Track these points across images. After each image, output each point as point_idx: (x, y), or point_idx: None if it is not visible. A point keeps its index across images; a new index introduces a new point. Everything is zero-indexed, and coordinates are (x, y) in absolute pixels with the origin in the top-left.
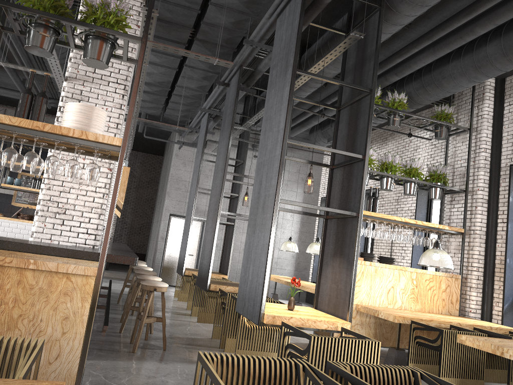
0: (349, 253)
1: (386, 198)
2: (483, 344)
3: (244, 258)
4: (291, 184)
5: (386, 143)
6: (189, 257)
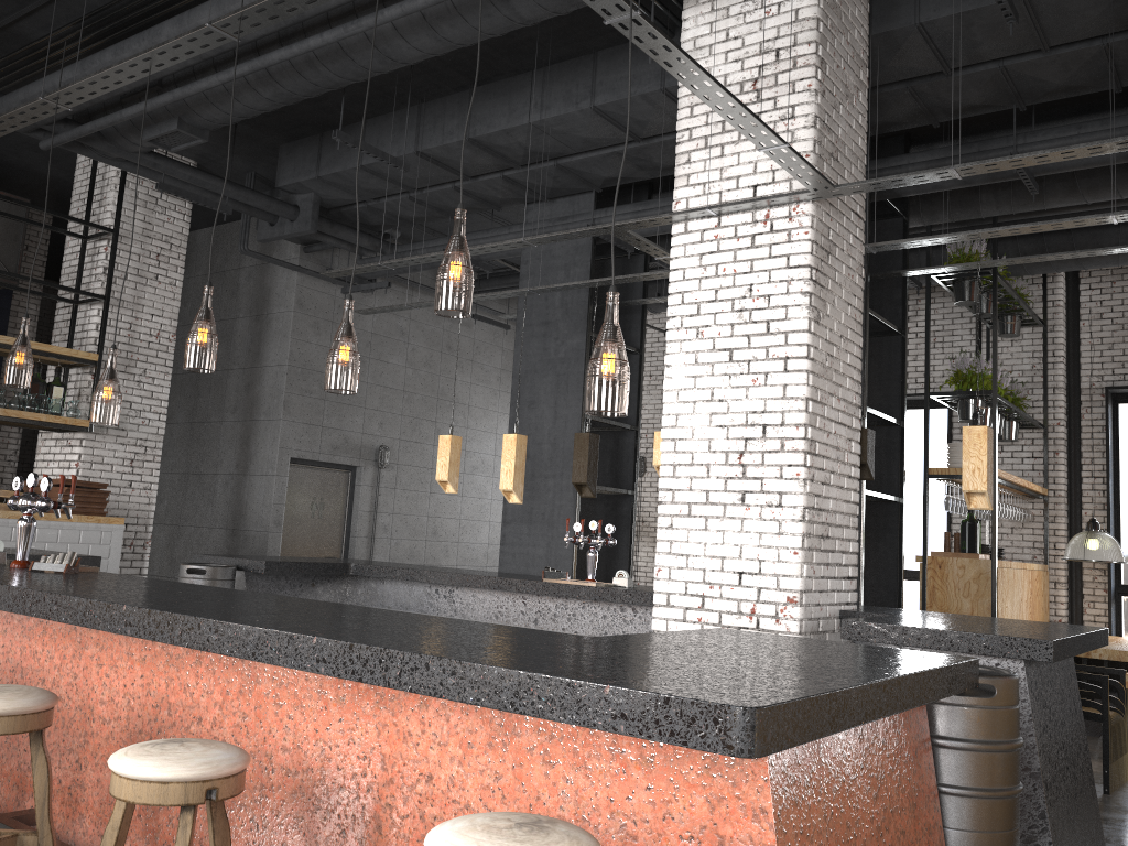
0: None
1: None
2: None
3: None
4: (507, 378)
5: None
6: None
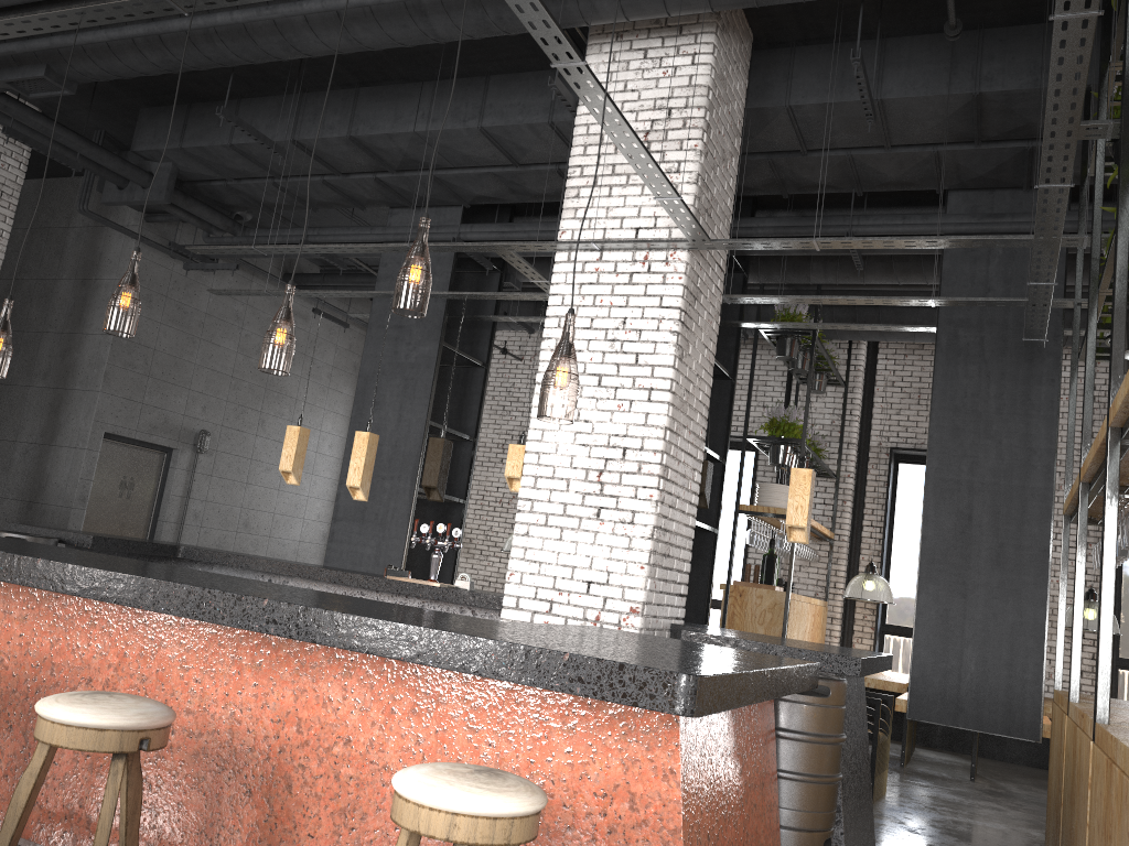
0: None
1: None
2: None
3: (925, 633)
4: (338, 376)
5: None
6: None
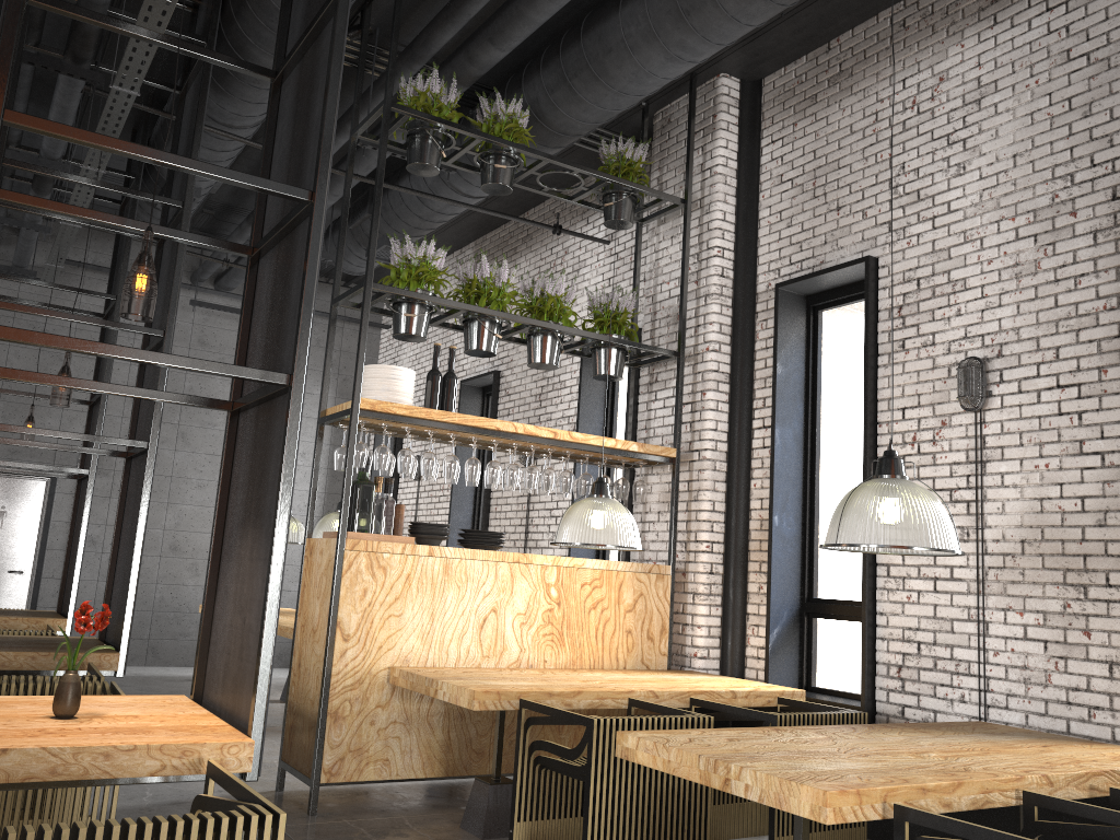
0: (272, 511)
1: (515, 395)
2: (680, 758)
3: None
4: None
5: (514, 260)
6: (11, 578)
